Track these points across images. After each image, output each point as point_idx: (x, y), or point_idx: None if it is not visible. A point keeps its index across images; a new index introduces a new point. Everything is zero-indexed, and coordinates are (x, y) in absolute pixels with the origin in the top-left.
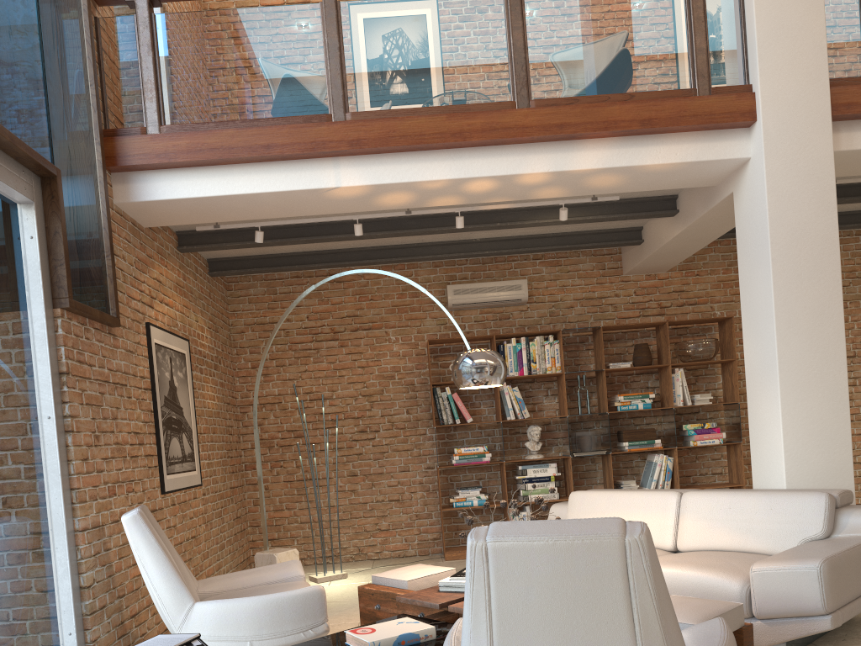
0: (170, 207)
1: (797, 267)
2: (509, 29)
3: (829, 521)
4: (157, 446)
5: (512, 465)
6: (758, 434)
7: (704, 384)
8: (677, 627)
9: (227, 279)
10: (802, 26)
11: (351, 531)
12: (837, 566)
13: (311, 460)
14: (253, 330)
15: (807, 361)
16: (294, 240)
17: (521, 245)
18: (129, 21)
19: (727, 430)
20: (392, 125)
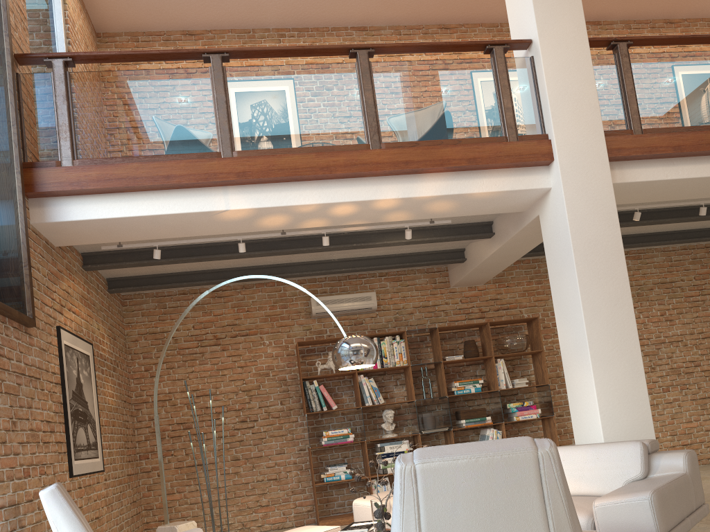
0: (80, 227)
1: (595, 268)
2: (361, 90)
3: (645, 464)
4: (66, 434)
5: (371, 444)
6: (576, 401)
7: (519, 371)
8: None
9: (122, 297)
10: (580, 92)
11: (235, 508)
12: (662, 496)
13: (201, 446)
14: (146, 339)
15: (610, 340)
16: (185, 258)
17: (371, 263)
18: (47, 77)
19: (541, 407)
20: (271, 161)
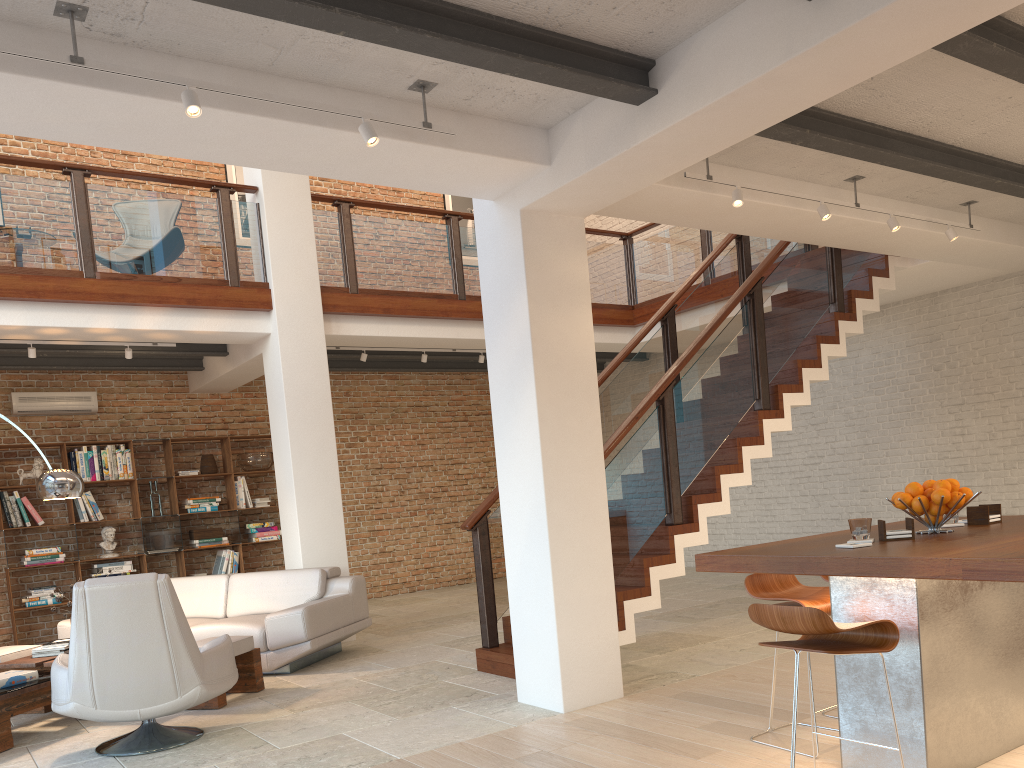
0: None
1: (304, 414)
2: (76, 213)
3: (322, 586)
4: None
5: (87, 564)
6: (286, 531)
7: (265, 489)
8: (187, 624)
9: None
10: (301, 249)
11: None
12: (314, 611)
13: None
14: None
15: (314, 479)
16: None
17: (90, 363)
18: None
19: None
20: None
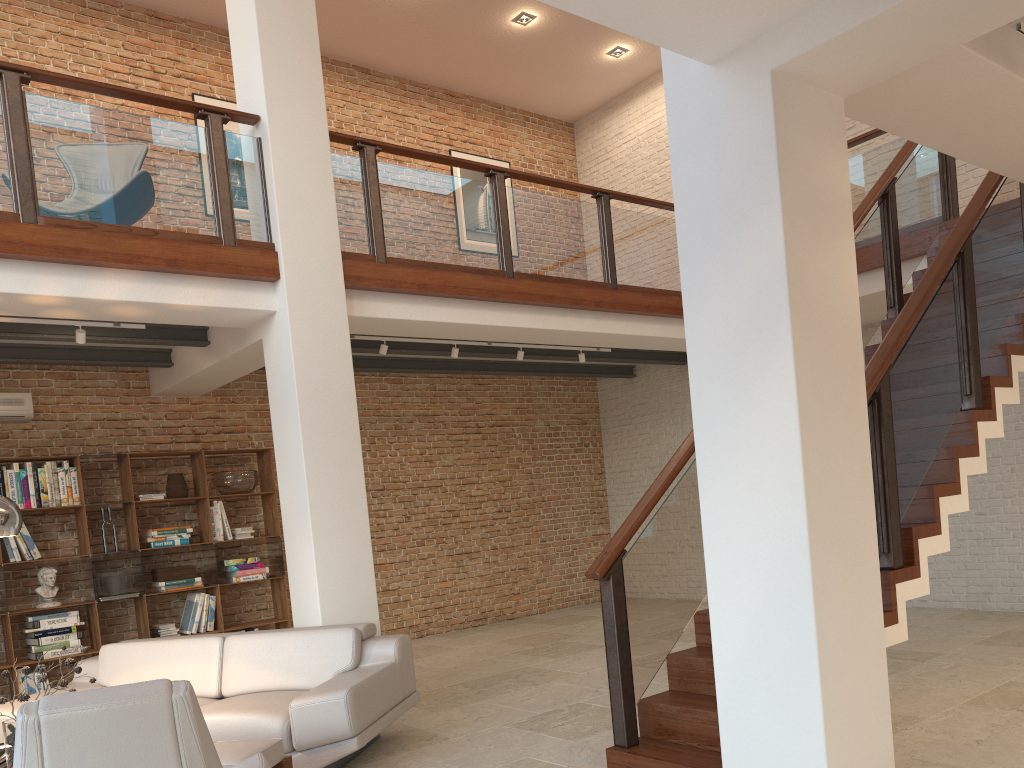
0: None
1: (322, 419)
2: (8, 131)
3: (357, 652)
4: None
5: (19, 616)
6: (296, 574)
7: (245, 517)
8: (219, 764)
9: None
10: (316, 200)
11: None
12: (360, 693)
13: None
14: None
15: (335, 505)
16: None
17: (24, 354)
18: None
19: (271, 563)
20: None
